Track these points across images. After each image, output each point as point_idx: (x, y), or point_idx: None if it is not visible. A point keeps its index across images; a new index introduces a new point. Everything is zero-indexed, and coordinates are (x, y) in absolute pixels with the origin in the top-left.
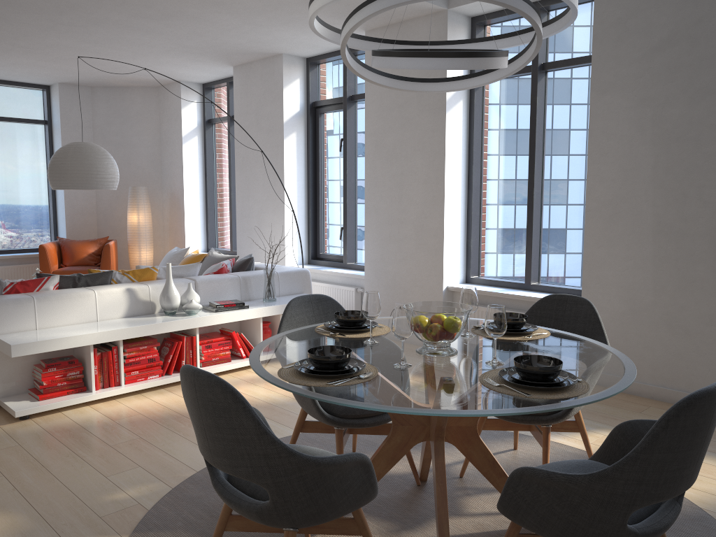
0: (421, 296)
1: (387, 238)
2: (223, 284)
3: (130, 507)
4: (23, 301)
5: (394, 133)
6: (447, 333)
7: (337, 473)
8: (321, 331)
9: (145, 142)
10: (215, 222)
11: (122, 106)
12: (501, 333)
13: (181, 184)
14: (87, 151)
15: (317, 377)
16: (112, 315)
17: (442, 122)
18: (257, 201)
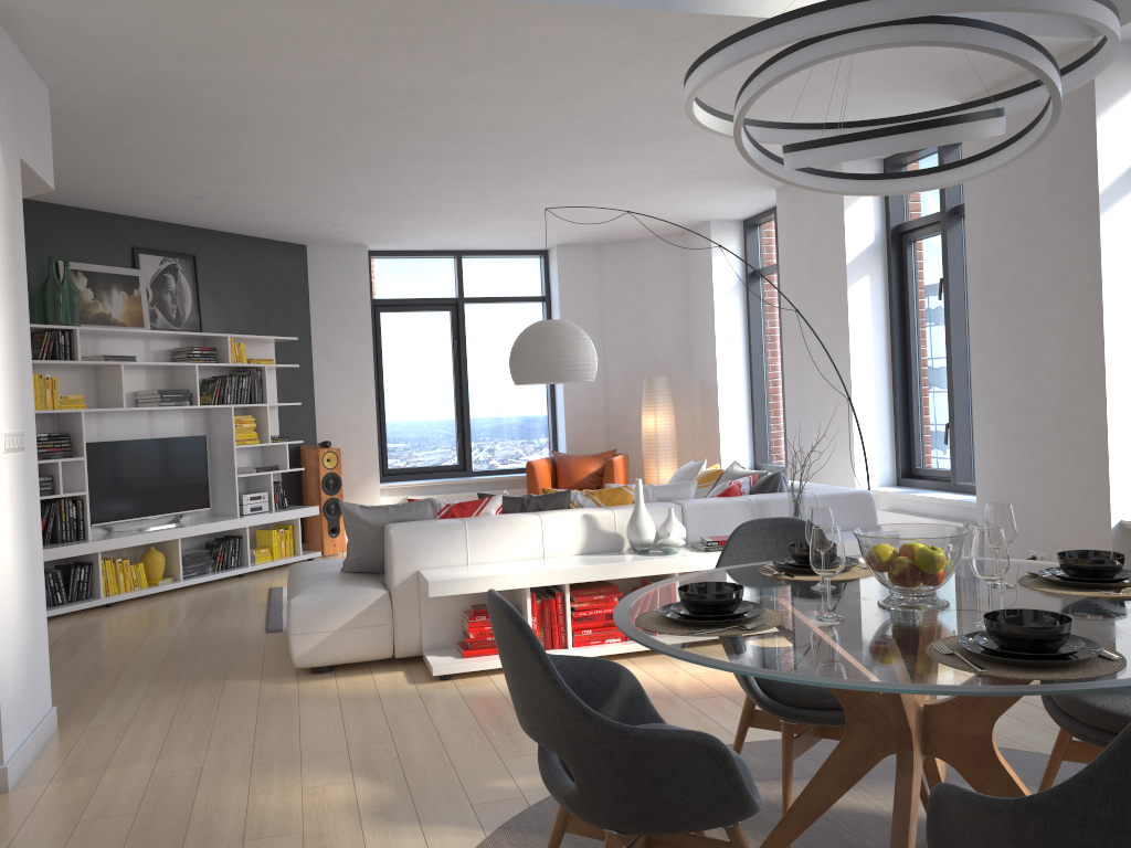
0: (1073, 538)
1: (1009, 437)
2: (725, 512)
3: (511, 799)
4: (452, 527)
5: (1013, 261)
6: (915, 573)
7: (663, 755)
8: (765, 570)
9: (667, 314)
10: (765, 423)
11: (636, 266)
12: (995, 574)
13: (713, 370)
14: (553, 331)
15: (681, 623)
16: (564, 551)
17: (1093, 232)
18: (813, 388)
